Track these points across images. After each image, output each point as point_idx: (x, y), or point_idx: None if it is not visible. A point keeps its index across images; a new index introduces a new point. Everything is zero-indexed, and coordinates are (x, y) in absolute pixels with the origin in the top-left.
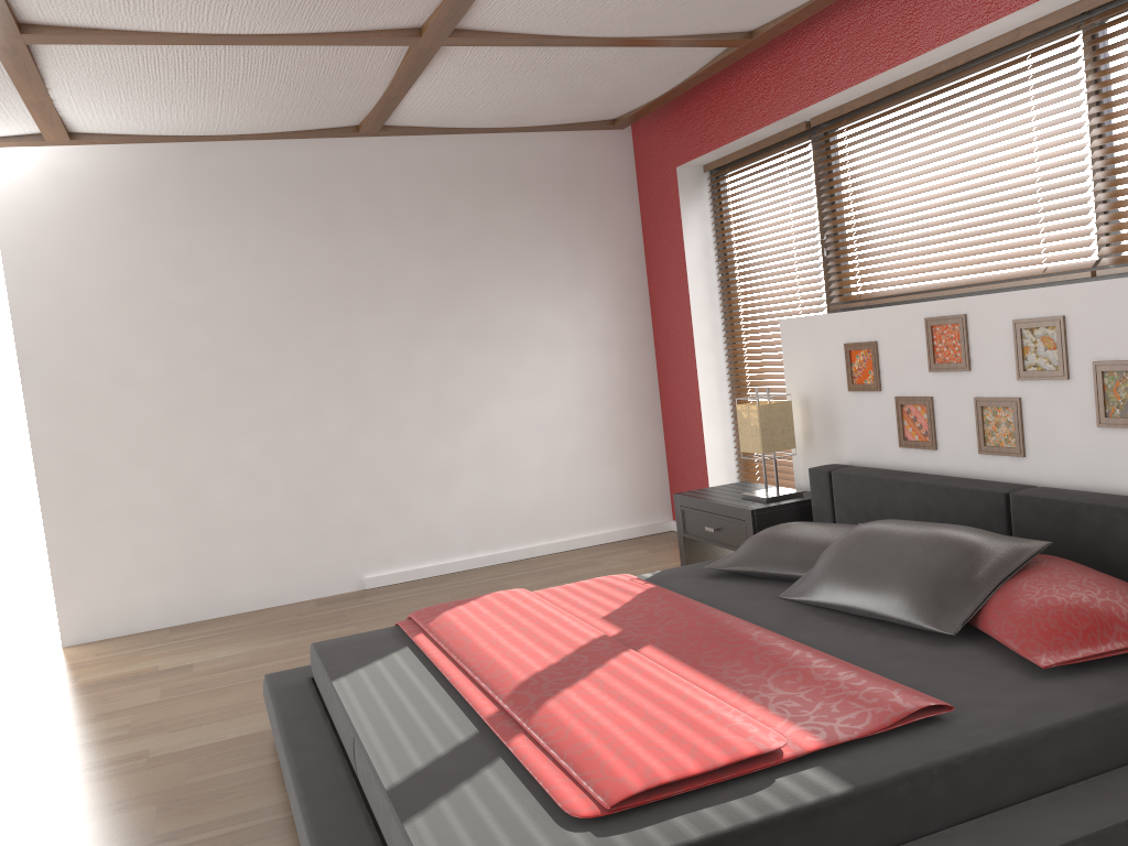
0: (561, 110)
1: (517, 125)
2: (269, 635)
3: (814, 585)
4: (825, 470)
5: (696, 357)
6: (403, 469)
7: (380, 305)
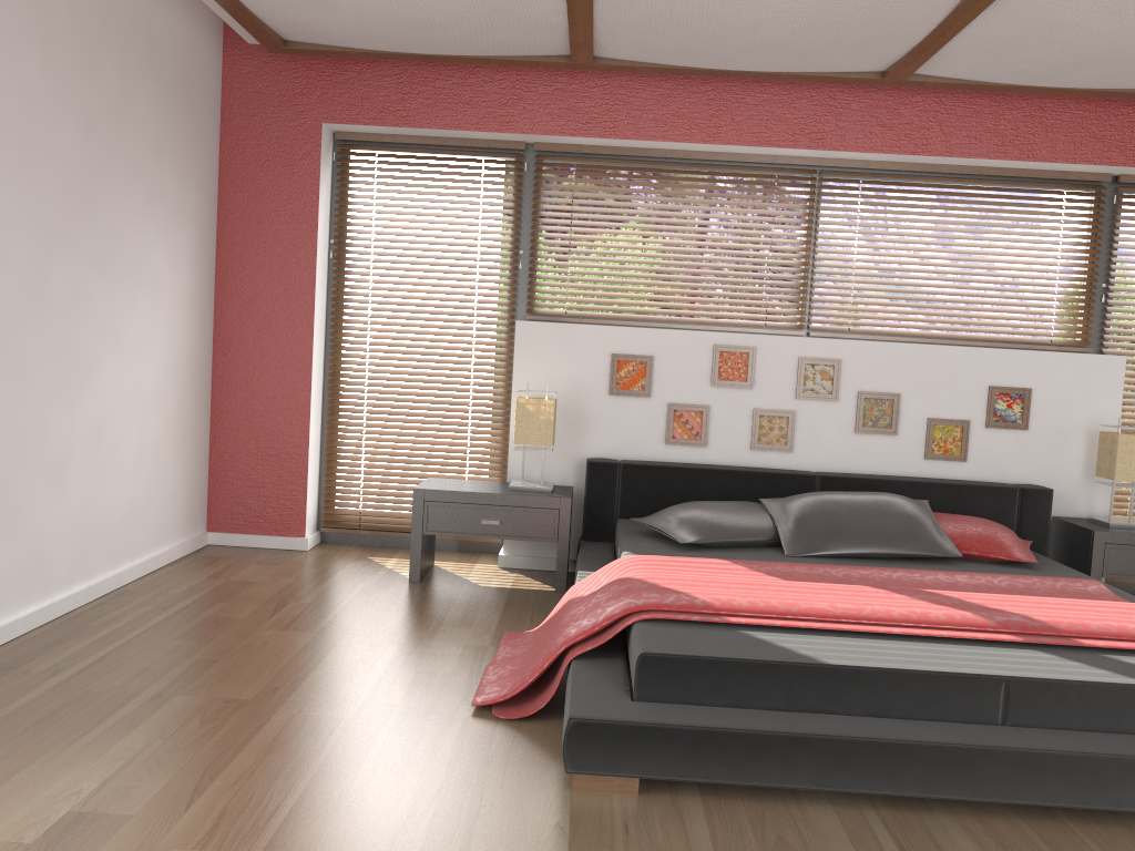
0: (363, 23)
1: (259, 2)
2: (51, 742)
3: (824, 541)
4: (614, 462)
5: (313, 340)
6: (23, 452)
7: (26, 175)
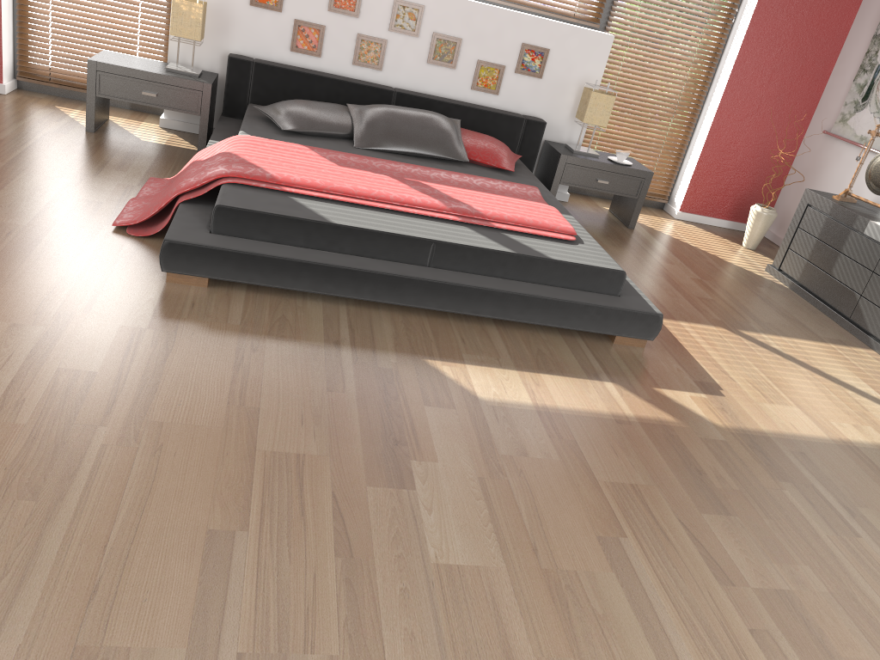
0: None
1: None
2: None
3: (381, 141)
4: (248, 60)
5: None
6: None
7: None
